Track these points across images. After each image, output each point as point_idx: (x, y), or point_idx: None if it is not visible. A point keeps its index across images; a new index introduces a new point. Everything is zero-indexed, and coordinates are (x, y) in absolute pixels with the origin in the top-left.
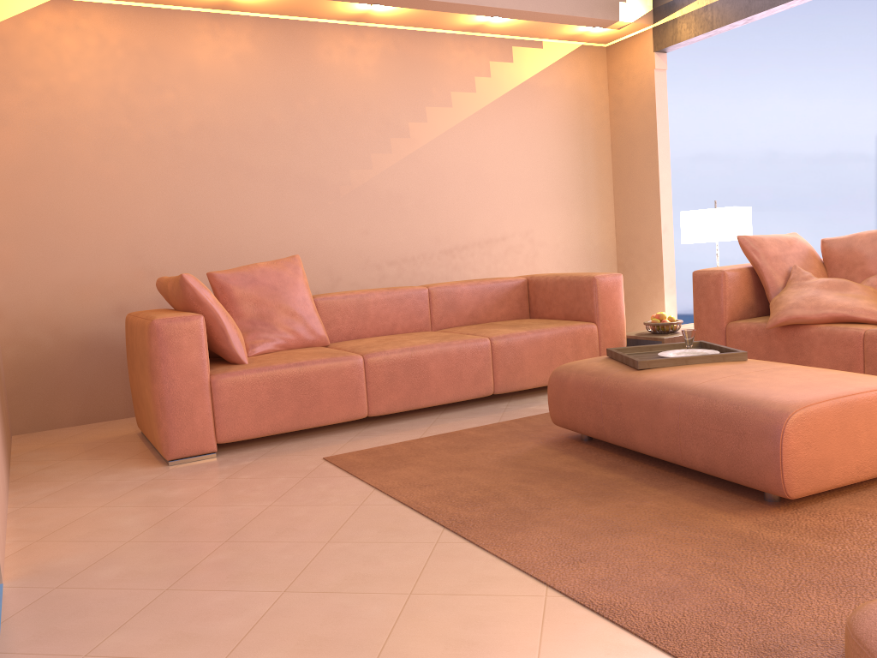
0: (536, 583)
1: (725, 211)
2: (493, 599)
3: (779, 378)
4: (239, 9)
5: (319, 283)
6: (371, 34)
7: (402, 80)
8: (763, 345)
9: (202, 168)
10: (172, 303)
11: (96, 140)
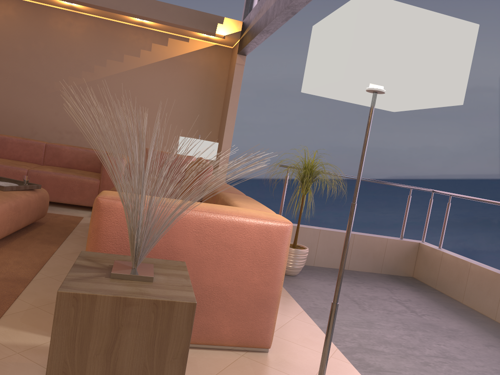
0: None
1: (190, 140)
2: None
3: None
4: None
5: (25, 132)
6: (82, 18)
7: (95, 43)
8: None
9: None
10: None
11: None
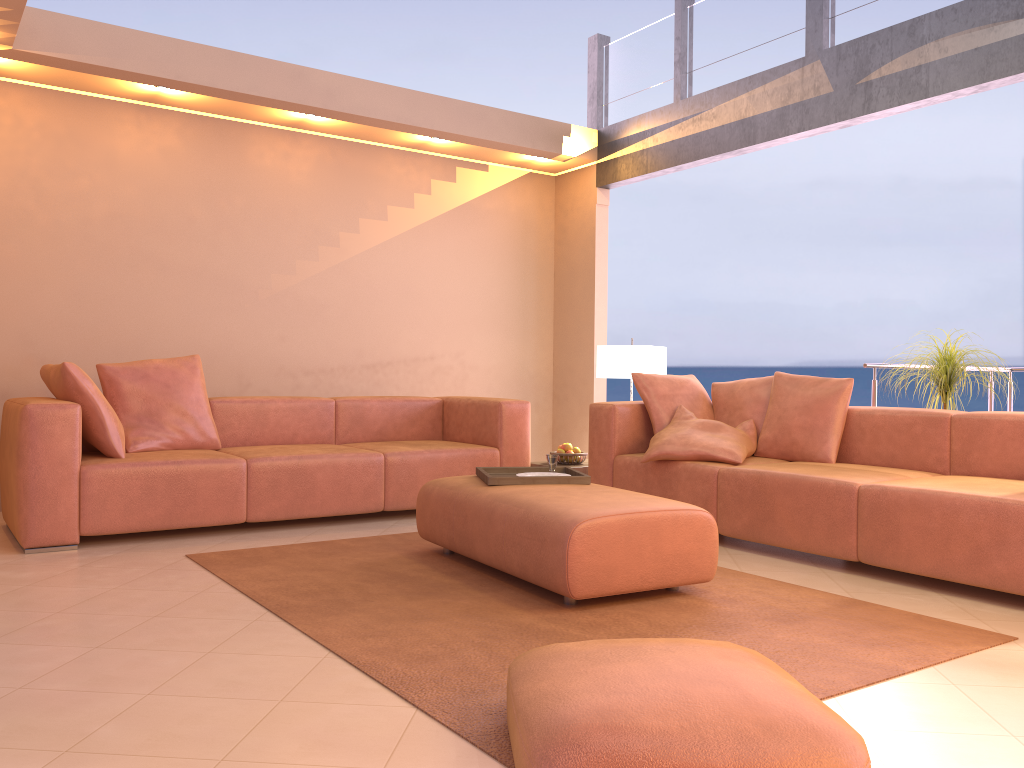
0: (322, 649)
1: (637, 349)
2: (278, 658)
3: (595, 497)
4: (169, 104)
5: (227, 386)
6: (307, 141)
7: (336, 189)
8: (641, 479)
9: (111, 258)
10: (53, 391)
11: None
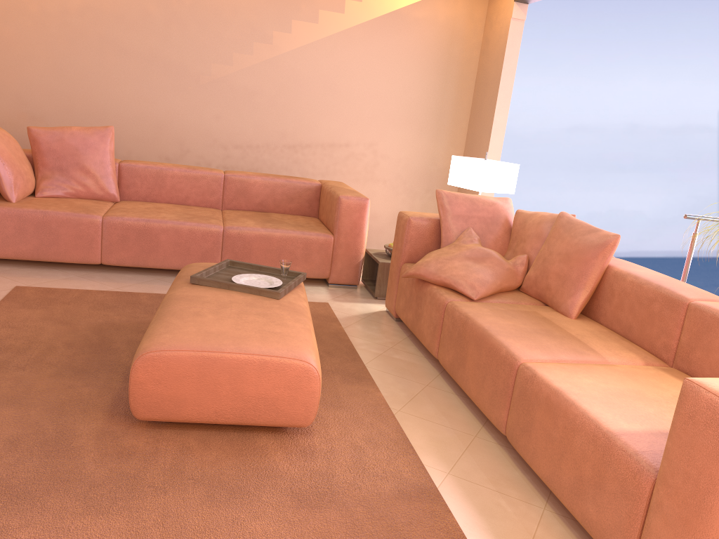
0: None
1: (480, 164)
2: None
3: (226, 321)
4: None
5: (170, 151)
6: None
7: None
8: (409, 290)
9: (84, 42)
10: None
11: (0, 6)
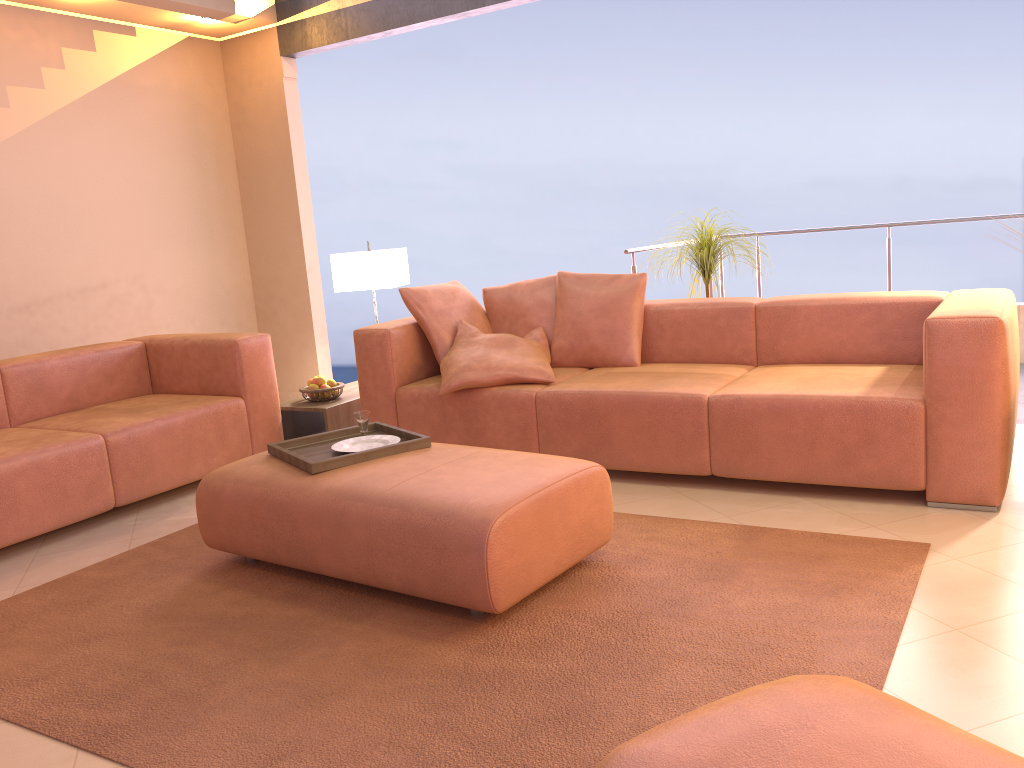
0: None
1: (381, 254)
2: None
3: (472, 472)
4: None
5: None
6: None
7: None
8: (437, 412)
9: None
10: None
11: None
